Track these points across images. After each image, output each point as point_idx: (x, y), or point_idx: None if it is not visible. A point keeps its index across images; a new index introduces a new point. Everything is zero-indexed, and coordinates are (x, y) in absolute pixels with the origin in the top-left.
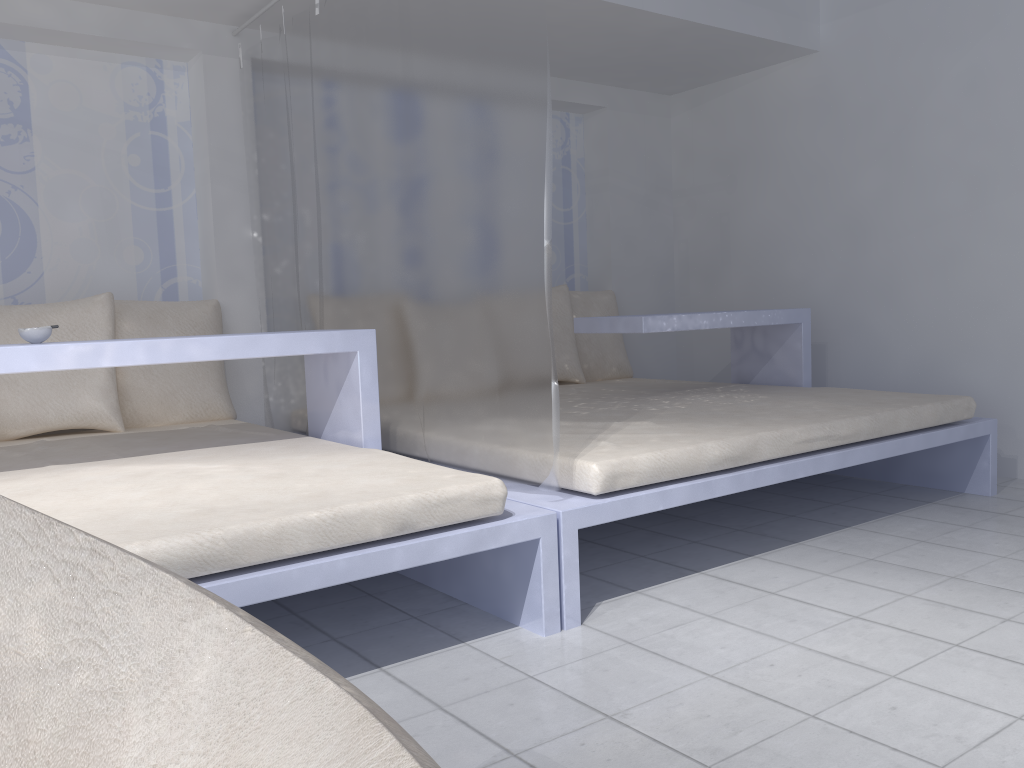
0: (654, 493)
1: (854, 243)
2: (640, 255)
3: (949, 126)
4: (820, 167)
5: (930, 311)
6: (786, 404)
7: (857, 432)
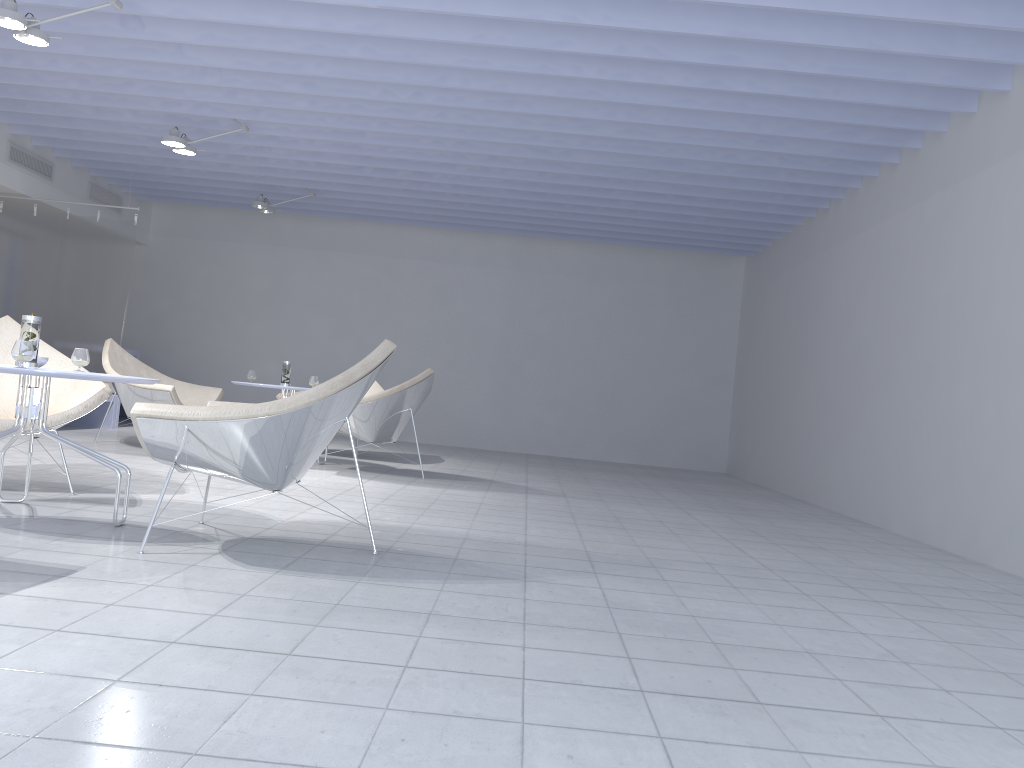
0: None
1: (155, 327)
2: None
3: (198, 291)
4: (143, 292)
5: (184, 358)
6: None
7: None
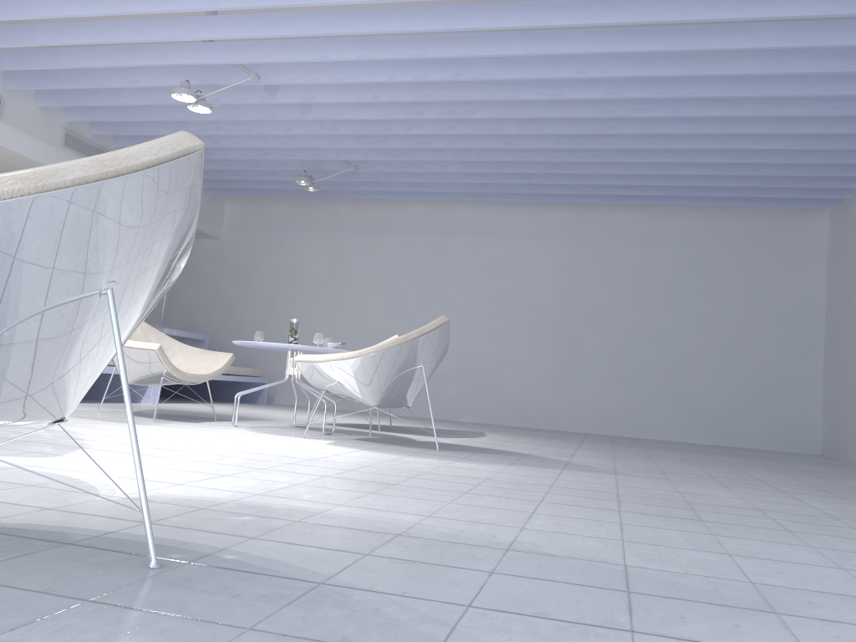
0: None
1: (226, 314)
2: None
3: (264, 279)
4: (216, 282)
5: None
6: None
7: (229, 370)
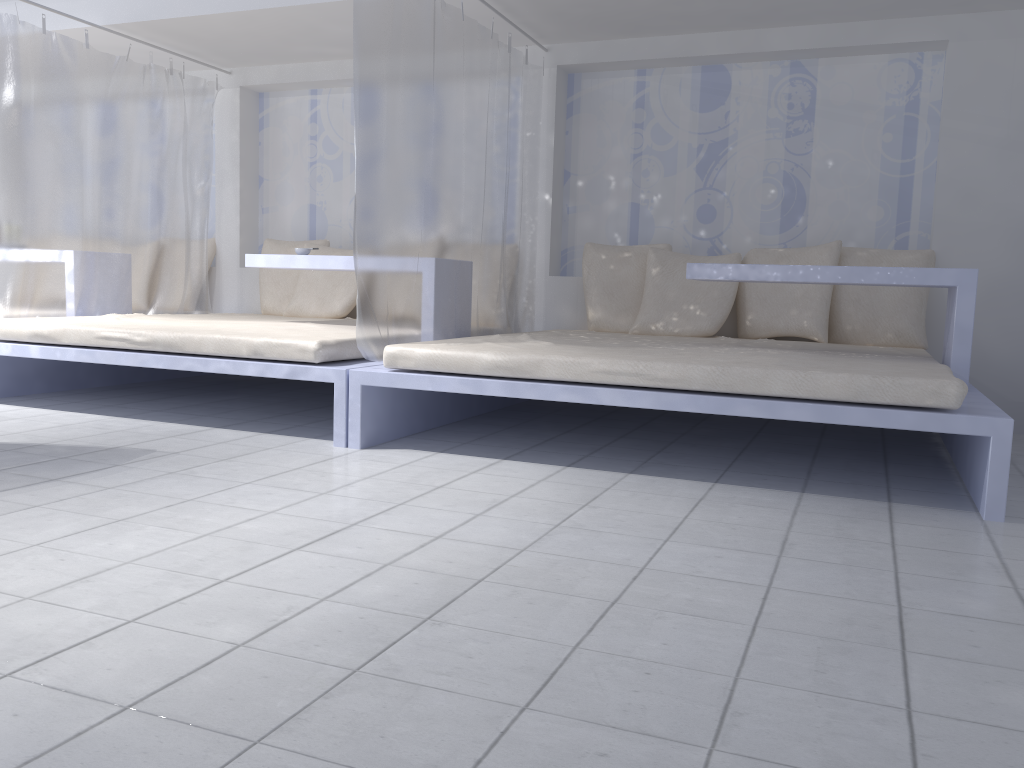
0: (425, 376)
1: None
2: (987, 209)
3: None
4: None
5: None
6: (738, 356)
7: (684, 378)
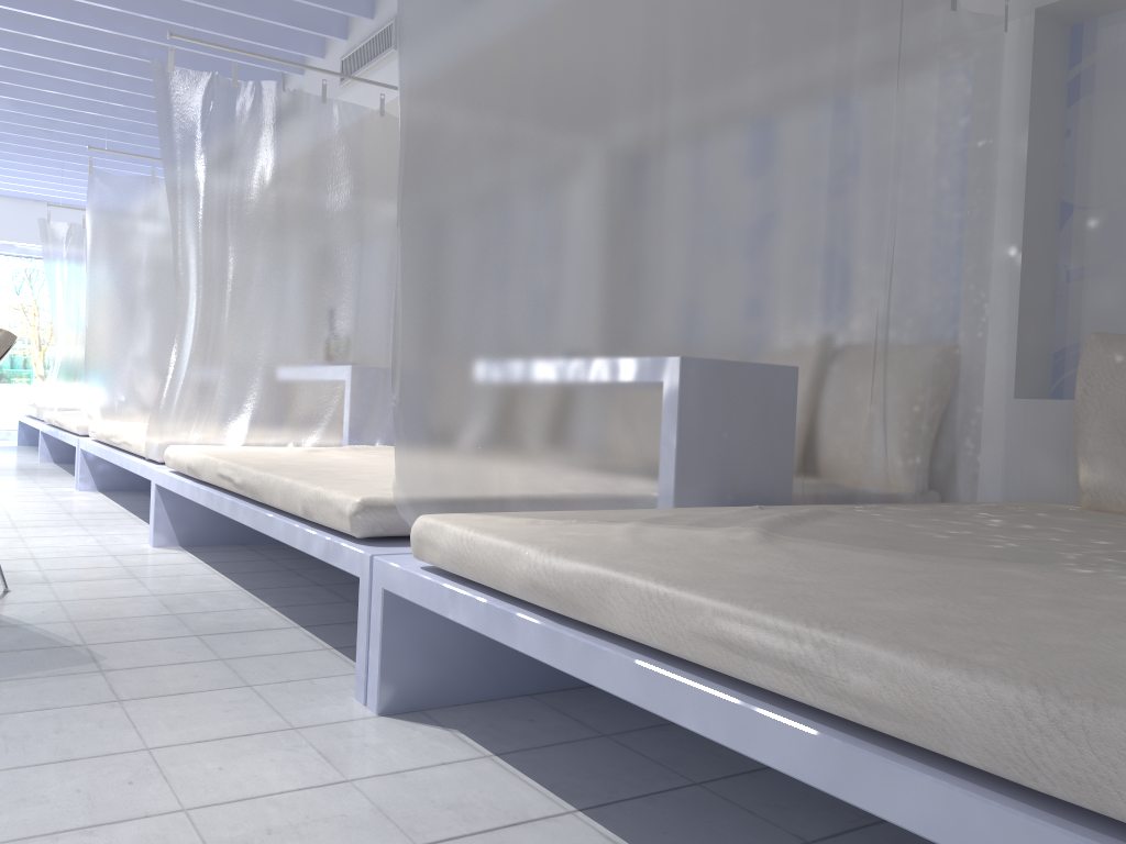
0: (446, 588)
1: None
2: None
3: None
4: None
5: None
6: None
7: (922, 714)
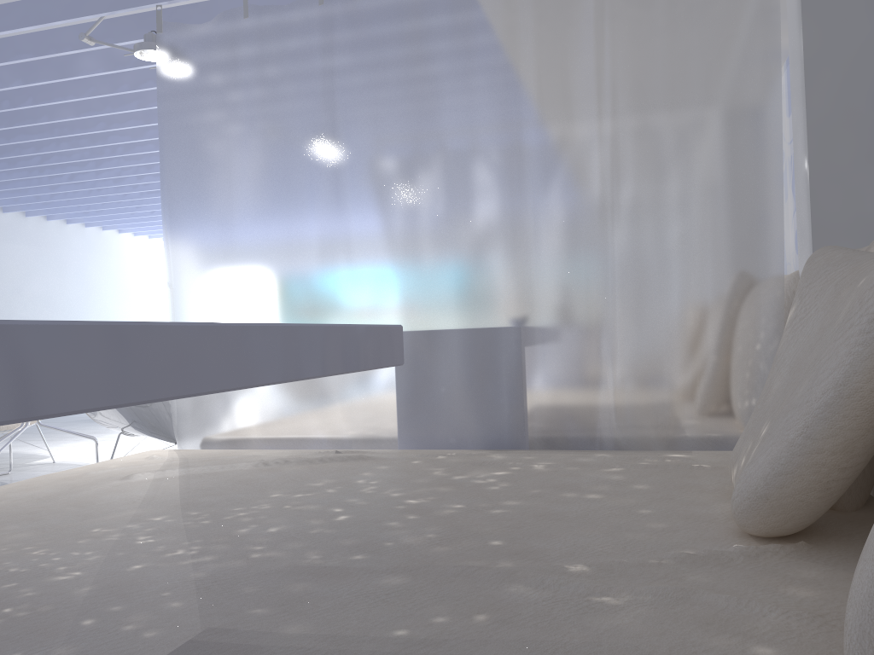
0: None
1: None
2: None
3: None
4: None
5: None
6: None
7: None
